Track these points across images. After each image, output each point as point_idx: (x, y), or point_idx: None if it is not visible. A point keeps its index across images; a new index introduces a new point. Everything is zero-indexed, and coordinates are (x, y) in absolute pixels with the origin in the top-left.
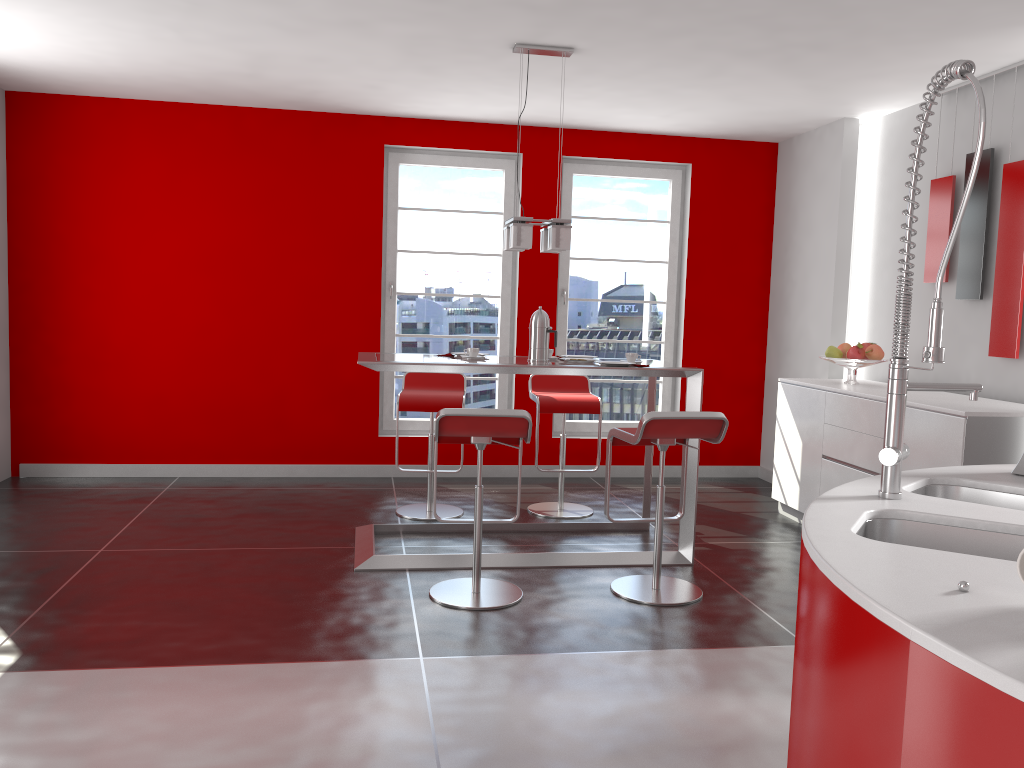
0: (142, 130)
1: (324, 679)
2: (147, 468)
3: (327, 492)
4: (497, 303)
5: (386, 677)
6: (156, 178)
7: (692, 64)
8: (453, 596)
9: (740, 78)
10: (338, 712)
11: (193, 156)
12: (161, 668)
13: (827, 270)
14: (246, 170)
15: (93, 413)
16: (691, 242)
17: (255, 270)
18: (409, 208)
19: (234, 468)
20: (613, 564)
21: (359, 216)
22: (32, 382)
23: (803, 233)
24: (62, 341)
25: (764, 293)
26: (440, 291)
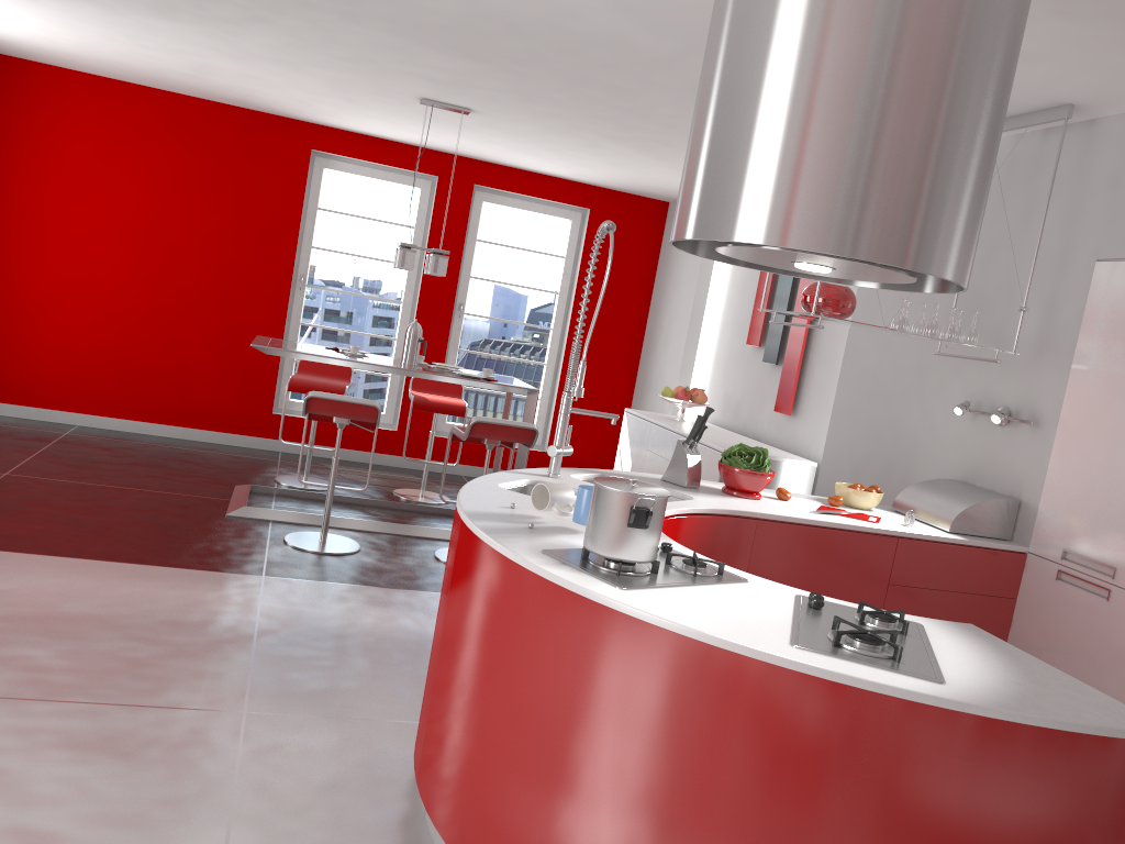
0: (84, 101)
1: (184, 579)
2: (49, 413)
3: (216, 456)
4: (399, 308)
5: (232, 583)
6: (92, 147)
7: (571, 136)
8: (303, 542)
9: (614, 152)
10: (191, 597)
11: (130, 132)
12: (57, 557)
13: (684, 322)
14: (179, 153)
15: (3, 356)
16: (581, 279)
17: (176, 246)
18: (328, 210)
19: (132, 424)
20: (445, 538)
21: (280, 211)
22: None
23: (674, 286)
24: None
25: (640, 333)
26: (347, 289)
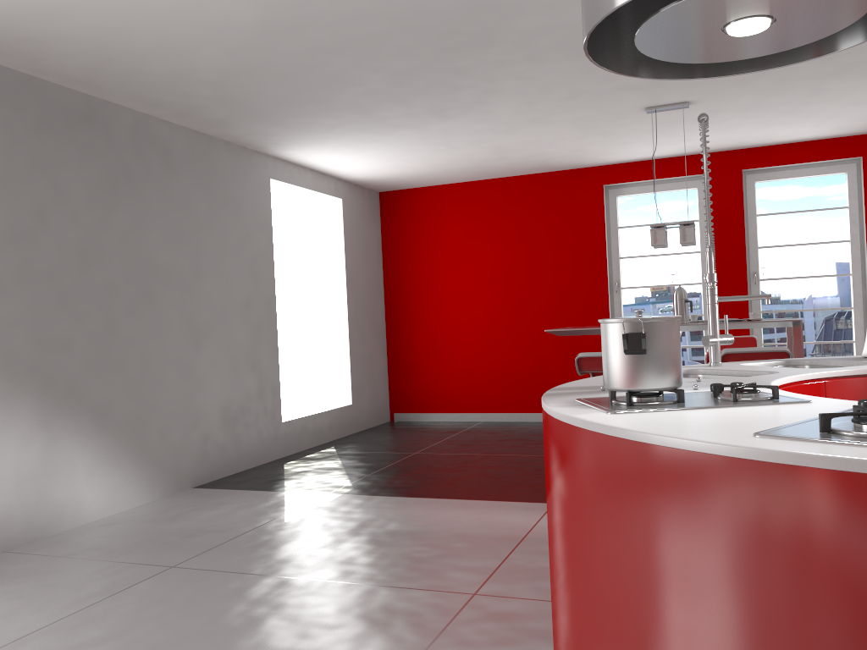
0: (451, 202)
1: (491, 507)
2: (463, 415)
3: None
4: (699, 288)
5: (525, 509)
6: (460, 230)
7: (790, 91)
8: None
9: (843, 90)
10: (487, 519)
11: (481, 213)
12: (412, 498)
13: None
14: (513, 217)
15: (432, 381)
16: None
17: (522, 282)
18: (626, 226)
19: (516, 415)
20: None
21: (589, 237)
22: (398, 363)
23: None
24: (413, 337)
25: None
26: (653, 283)
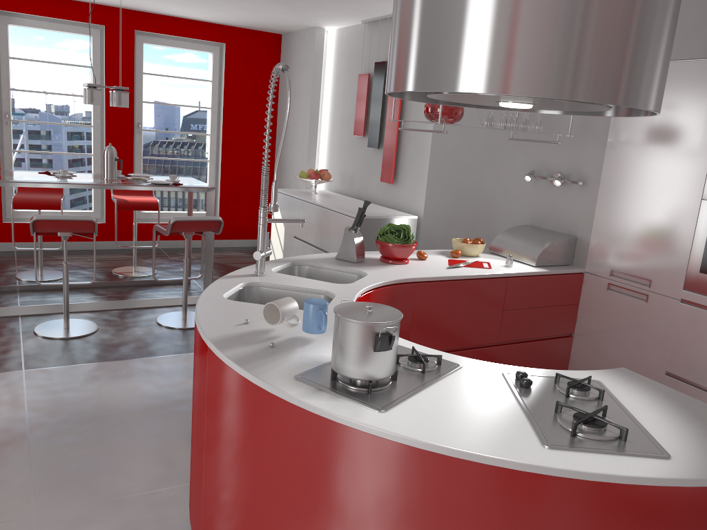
0: None
1: None
2: None
3: None
4: (90, 131)
5: None
6: None
7: None
8: (50, 331)
9: None
10: None
11: None
12: None
13: (306, 122)
14: None
15: None
16: (226, 96)
17: None
18: (18, 58)
19: None
20: (161, 305)
21: None
22: None
23: (294, 96)
24: None
25: (273, 131)
26: (46, 120)
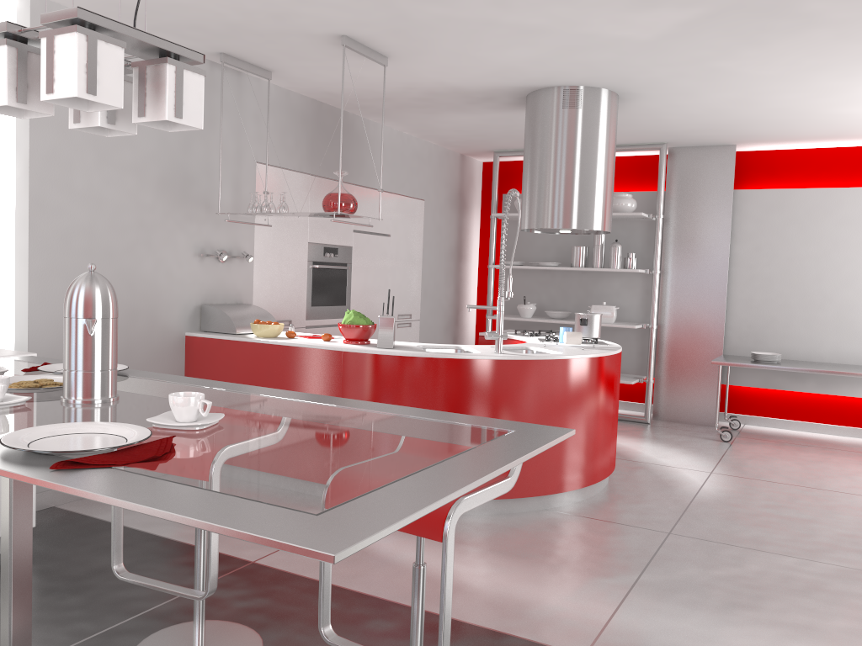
0: None
1: None
2: None
3: None
4: None
5: None
6: None
7: None
8: None
9: None
10: (690, 630)
11: None
12: None
13: None
14: None
15: None
16: None
17: None
18: None
19: None
20: None
21: None
22: None
23: None
24: None
25: None
26: None
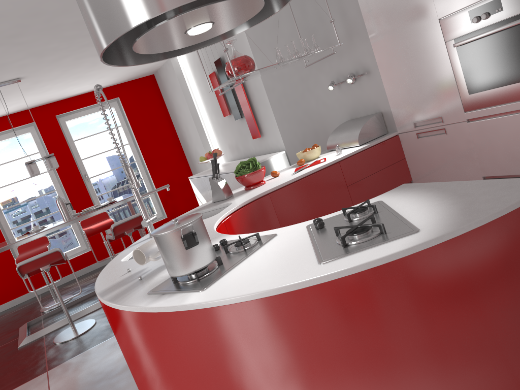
0: None
1: None
2: None
3: (6, 317)
4: (56, 193)
5: (31, 387)
6: None
7: (81, 64)
8: (64, 337)
9: None
10: None
11: None
12: None
13: (192, 123)
14: None
15: None
16: (134, 131)
17: None
18: None
19: None
20: None
21: None
22: None
23: (178, 110)
24: None
25: (177, 140)
26: (24, 200)
